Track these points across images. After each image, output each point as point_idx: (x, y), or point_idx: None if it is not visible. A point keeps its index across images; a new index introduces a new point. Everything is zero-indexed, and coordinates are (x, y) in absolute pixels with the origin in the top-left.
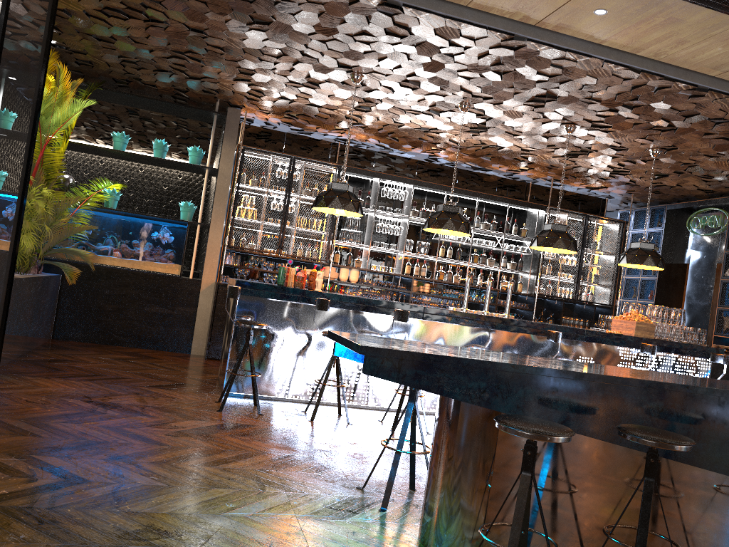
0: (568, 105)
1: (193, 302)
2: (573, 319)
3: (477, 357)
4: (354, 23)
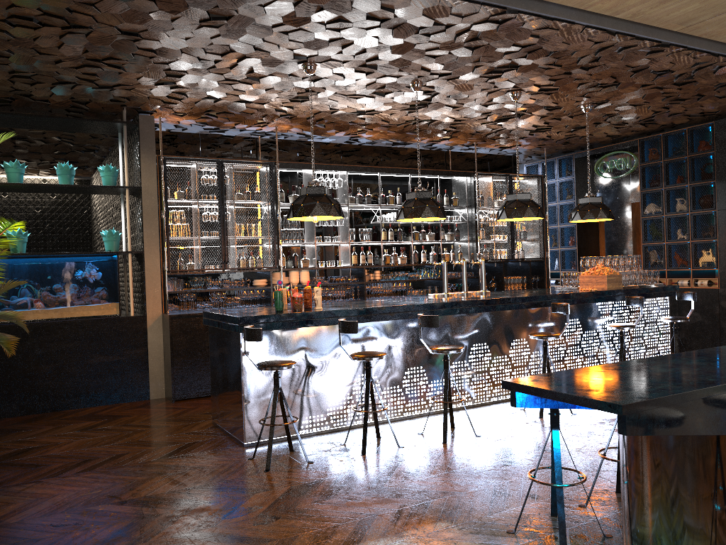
0: (525, 72)
1: (141, 341)
2: (513, 278)
3: (694, 380)
4: (334, 9)
